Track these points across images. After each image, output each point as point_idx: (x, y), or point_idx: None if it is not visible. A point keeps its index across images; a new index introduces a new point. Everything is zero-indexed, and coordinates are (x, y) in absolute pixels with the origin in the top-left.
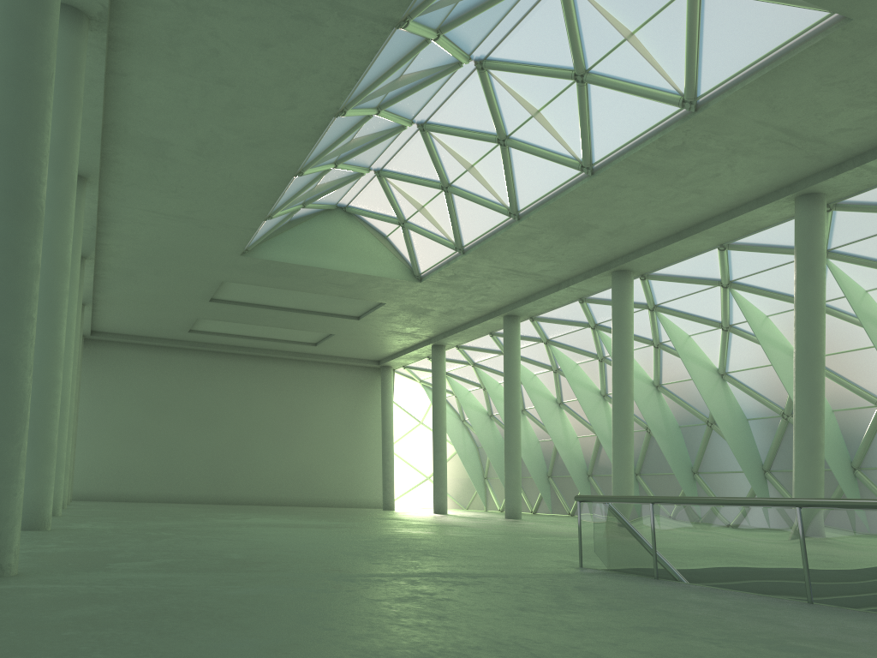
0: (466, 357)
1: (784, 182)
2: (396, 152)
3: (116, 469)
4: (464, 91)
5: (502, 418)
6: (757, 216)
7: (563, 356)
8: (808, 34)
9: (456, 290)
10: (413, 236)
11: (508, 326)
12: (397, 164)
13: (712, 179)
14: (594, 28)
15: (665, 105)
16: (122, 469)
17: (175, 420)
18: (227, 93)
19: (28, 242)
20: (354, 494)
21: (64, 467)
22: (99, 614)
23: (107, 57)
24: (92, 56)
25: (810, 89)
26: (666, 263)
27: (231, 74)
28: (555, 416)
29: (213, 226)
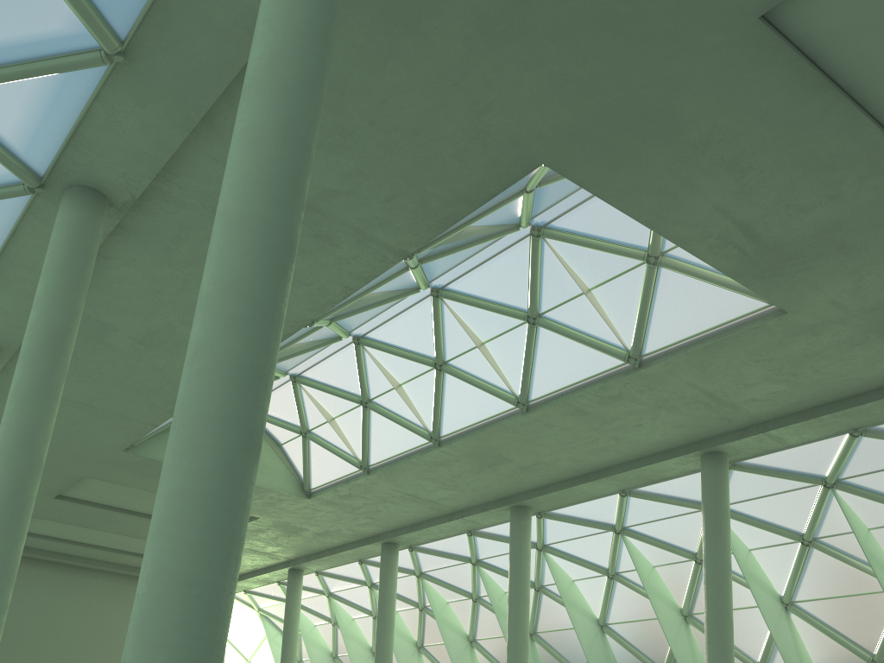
0: (323, 585)
1: (694, 438)
2: (322, 360)
3: None
4: (412, 313)
5: (351, 661)
6: (664, 467)
7: (435, 593)
8: (748, 318)
9: (342, 511)
10: (313, 447)
11: (386, 555)
12: (318, 372)
13: (633, 428)
14: (555, 279)
15: (611, 357)
16: None
17: None
18: None
19: (253, 481)
20: None
21: None
22: None
23: None
24: None
25: (739, 362)
26: (566, 503)
27: None
28: (413, 662)
29: (111, 417)
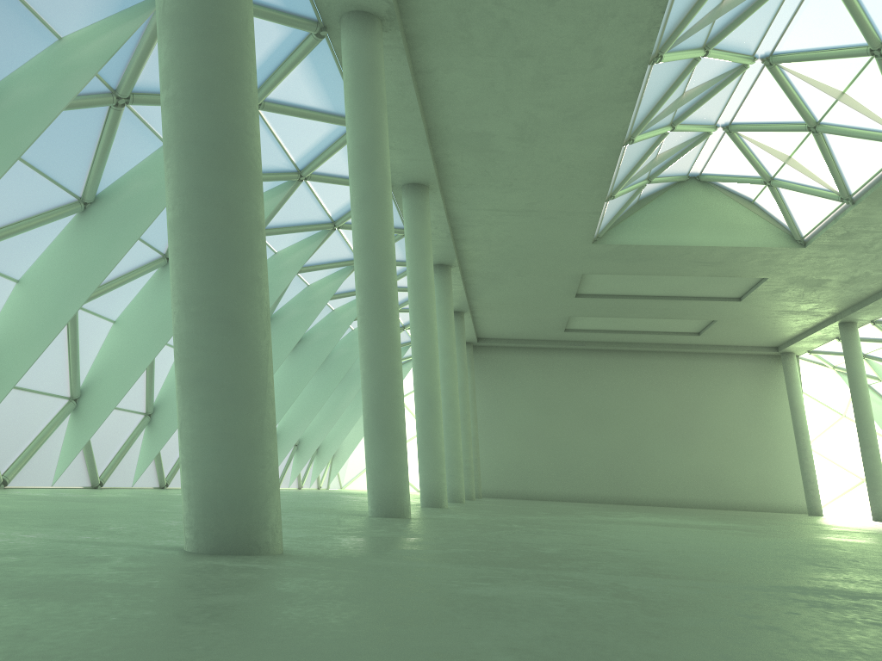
0: None
1: None
2: (743, 98)
3: (518, 469)
4: (812, 1)
5: None
6: None
7: None
8: None
9: (854, 252)
10: (784, 194)
11: None
12: (747, 112)
13: None
14: None
15: None
16: (525, 469)
17: (566, 419)
18: (529, 66)
19: (241, 197)
20: (771, 497)
21: (444, 461)
22: (250, 604)
23: (410, 57)
24: (394, 58)
25: None
26: None
27: (527, 43)
28: None
29: (556, 216)
